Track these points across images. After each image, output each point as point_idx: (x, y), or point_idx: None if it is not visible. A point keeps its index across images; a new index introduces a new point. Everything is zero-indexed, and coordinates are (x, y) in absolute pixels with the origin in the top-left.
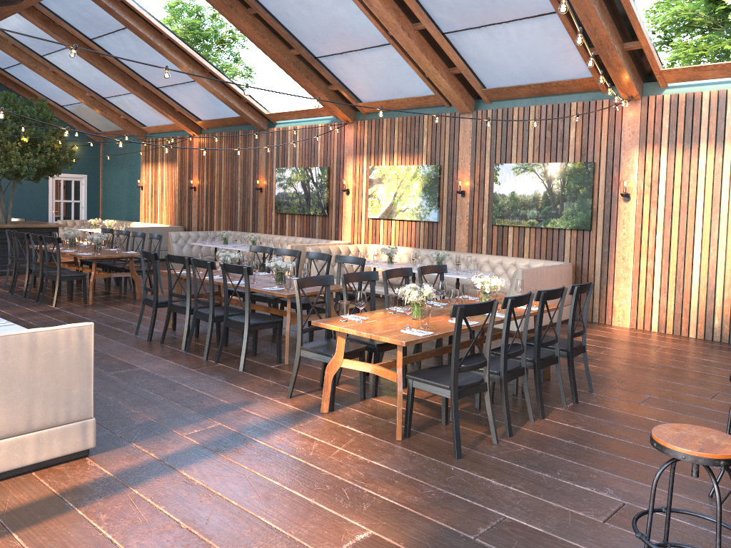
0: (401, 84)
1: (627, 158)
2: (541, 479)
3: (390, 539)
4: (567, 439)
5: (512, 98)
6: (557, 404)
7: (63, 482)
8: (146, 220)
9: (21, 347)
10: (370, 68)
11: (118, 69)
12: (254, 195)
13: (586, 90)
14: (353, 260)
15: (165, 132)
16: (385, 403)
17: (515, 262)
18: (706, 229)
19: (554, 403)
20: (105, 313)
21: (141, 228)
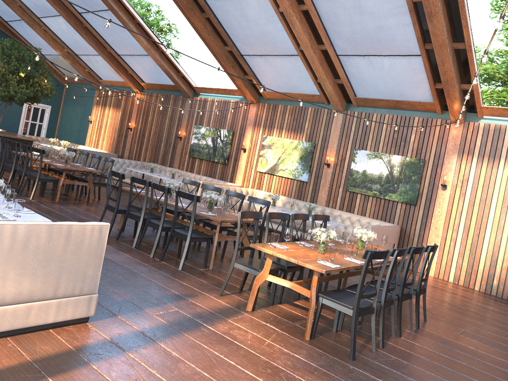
0: (298, 83)
1: (448, 161)
2: None
3: None
4: (421, 355)
5: (374, 106)
6: (405, 327)
7: (75, 340)
8: (90, 145)
9: (61, 235)
10: (278, 69)
11: (93, 37)
12: (175, 141)
13: (426, 110)
14: (261, 201)
15: (116, 86)
16: (288, 309)
17: (359, 218)
18: (496, 218)
19: (403, 326)
20: (69, 210)
21: (89, 151)
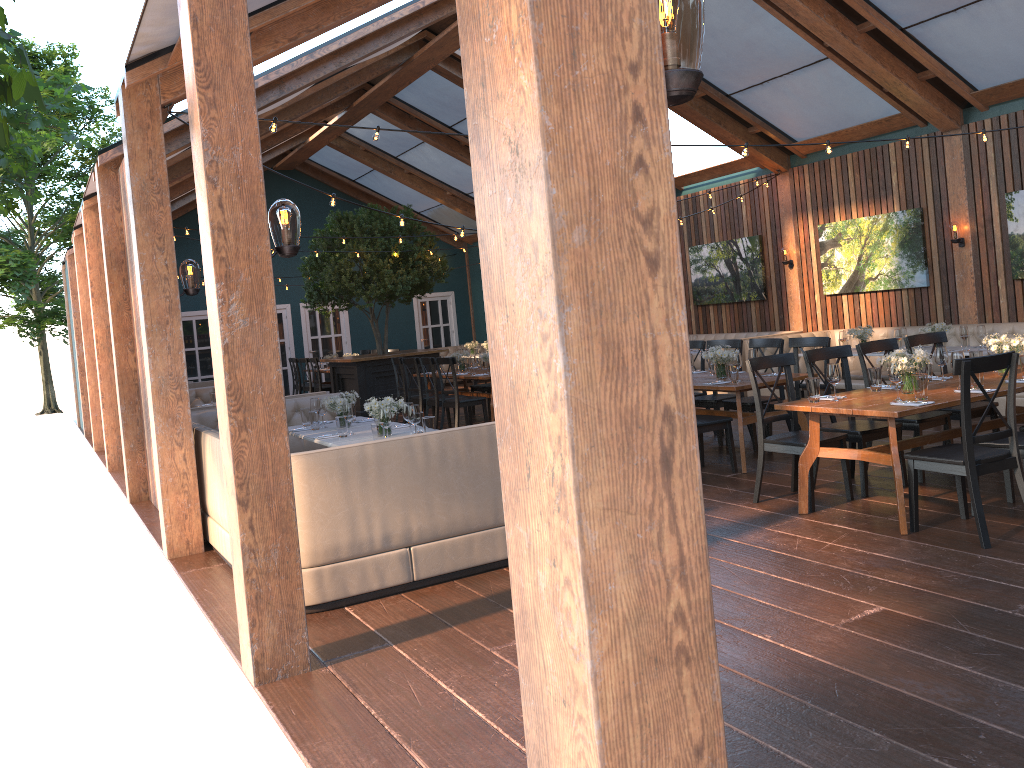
0: (850, 108)
1: None
2: None
3: (905, 613)
4: None
5: (1021, 96)
6: None
7: None
8: None
9: (482, 440)
10: (803, 95)
11: None
12: None
13: None
14: (814, 342)
15: None
16: (880, 502)
17: None
18: None
19: None
20: None
21: None
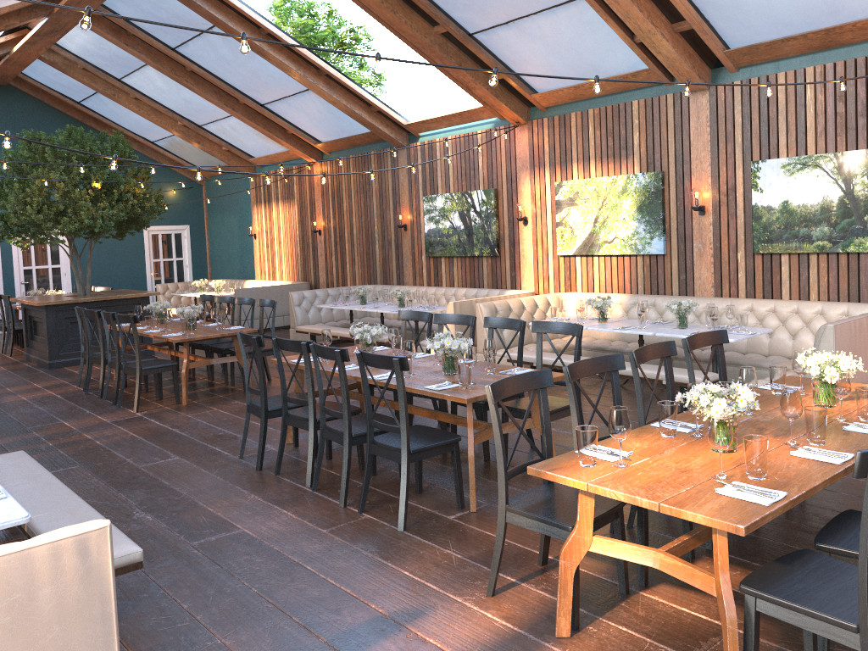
0: (597, 58)
1: None
2: None
3: None
4: None
5: (775, 58)
6: None
7: None
8: (263, 276)
9: None
10: (549, 40)
11: (211, 85)
12: (396, 235)
13: None
14: (562, 328)
15: (278, 162)
16: (669, 605)
17: (798, 308)
18: None
19: None
20: (202, 420)
21: (256, 289)
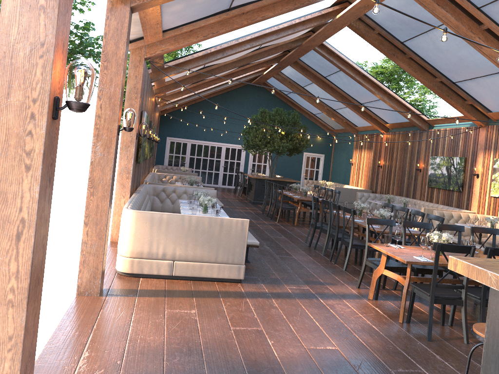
0: None
1: None
2: (474, 367)
3: (343, 353)
4: None
5: None
6: None
7: (223, 288)
8: (352, 184)
9: (216, 224)
10: (492, 89)
11: (339, 93)
12: (415, 173)
13: None
14: (437, 218)
15: (368, 130)
16: (414, 305)
17: None
18: None
19: None
20: (298, 230)
21: (344, 188)
